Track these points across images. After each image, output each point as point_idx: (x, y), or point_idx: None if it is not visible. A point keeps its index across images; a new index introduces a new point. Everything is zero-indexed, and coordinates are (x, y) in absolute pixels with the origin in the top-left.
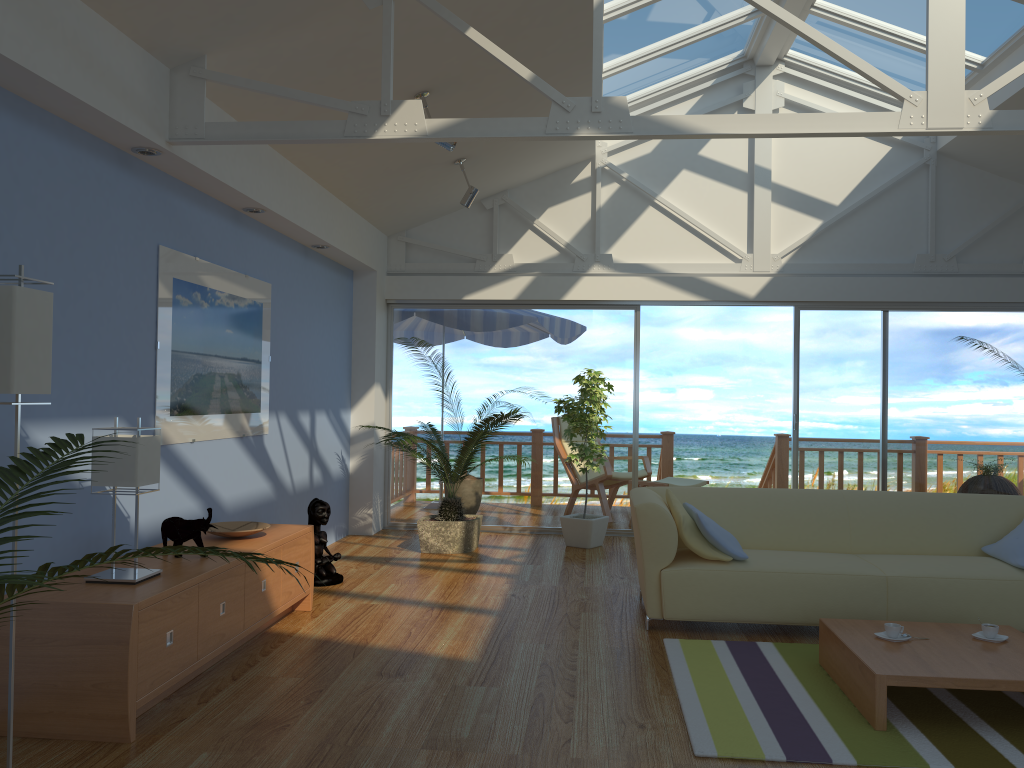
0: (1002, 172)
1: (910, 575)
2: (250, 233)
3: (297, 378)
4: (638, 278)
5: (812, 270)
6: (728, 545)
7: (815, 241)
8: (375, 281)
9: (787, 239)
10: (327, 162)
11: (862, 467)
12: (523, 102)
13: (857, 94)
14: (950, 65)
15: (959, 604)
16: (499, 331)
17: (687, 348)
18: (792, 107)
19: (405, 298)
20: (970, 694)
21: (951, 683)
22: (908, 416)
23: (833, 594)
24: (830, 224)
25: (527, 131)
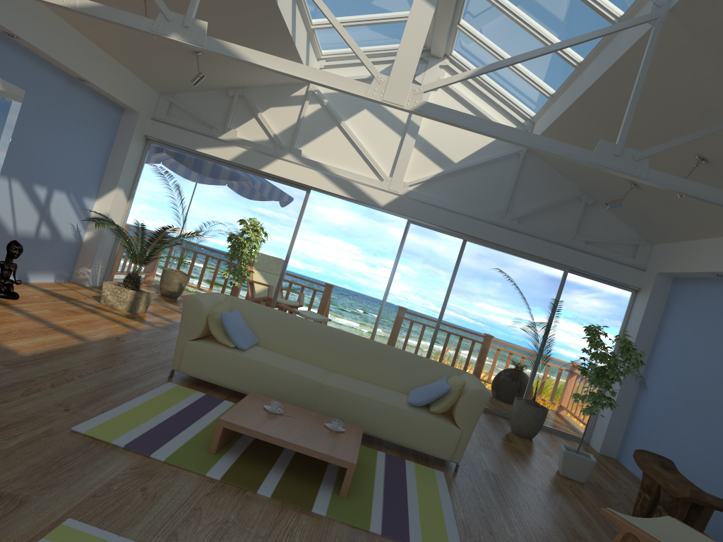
0: (563, 173)
1: (337, 387)
2: (11, 51)
3: (39, 162)
4: (313, 171)
5: (426, 200)
6: (236, 337)
7: (434, 182)
8: (137, 120)
9: (417, 175)
10: (85, 22)
11: (419, 336)
12: (233, 24)
13: (489, 94)
14: (408, 64)
15: (360, 413)
16: (215, 179)
17: (392, 241)
18: (447, 90)
19: (158, 138)
20: (306, 457)
21: (261, 436)
22: (458, 312)
23: (286, 385)
24: (446, 173)
25: (140, 25)
